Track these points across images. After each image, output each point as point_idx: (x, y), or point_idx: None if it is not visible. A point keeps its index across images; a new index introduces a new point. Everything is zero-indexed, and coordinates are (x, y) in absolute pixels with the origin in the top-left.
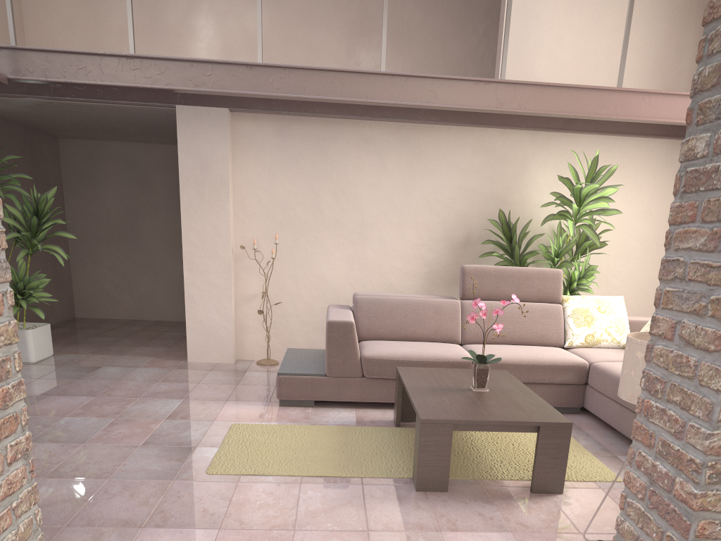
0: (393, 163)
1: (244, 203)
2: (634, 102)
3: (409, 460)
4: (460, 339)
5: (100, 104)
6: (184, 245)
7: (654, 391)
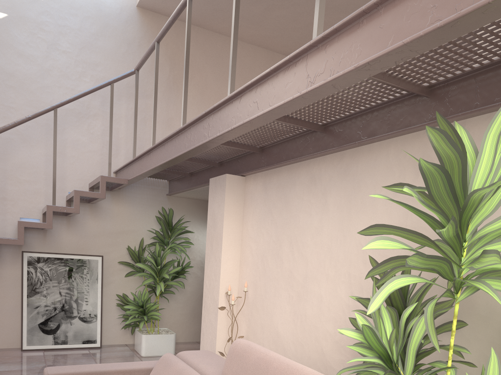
0: (333, 202)
1: (244, 253)
2: None
3: None
4: None
5: (204, 187)
6: (204, 287)
7: None
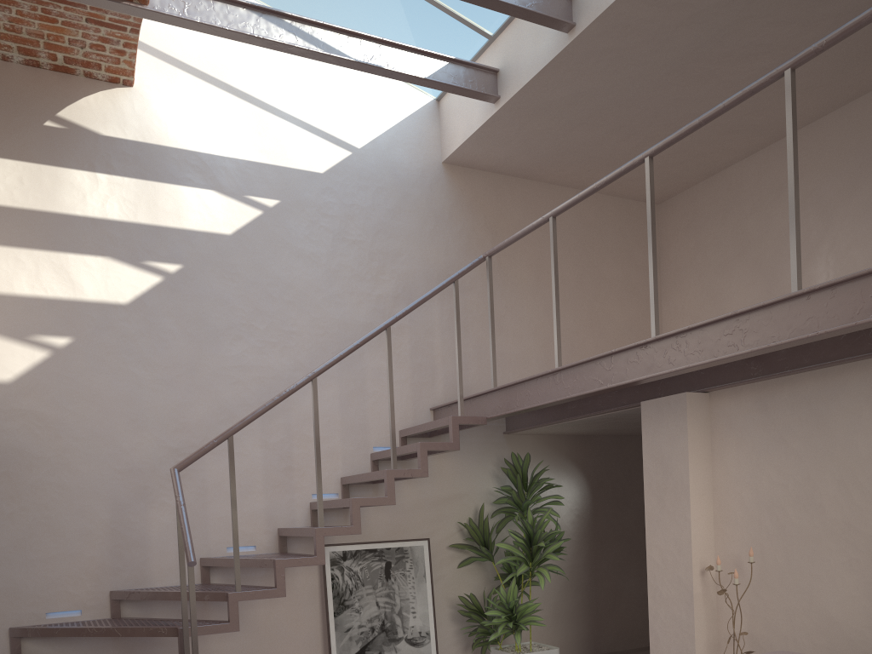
0: None
1: (724, 506)
2: None
3: None
4: None
5: (601, 415)
6: (648, 566)
7: None
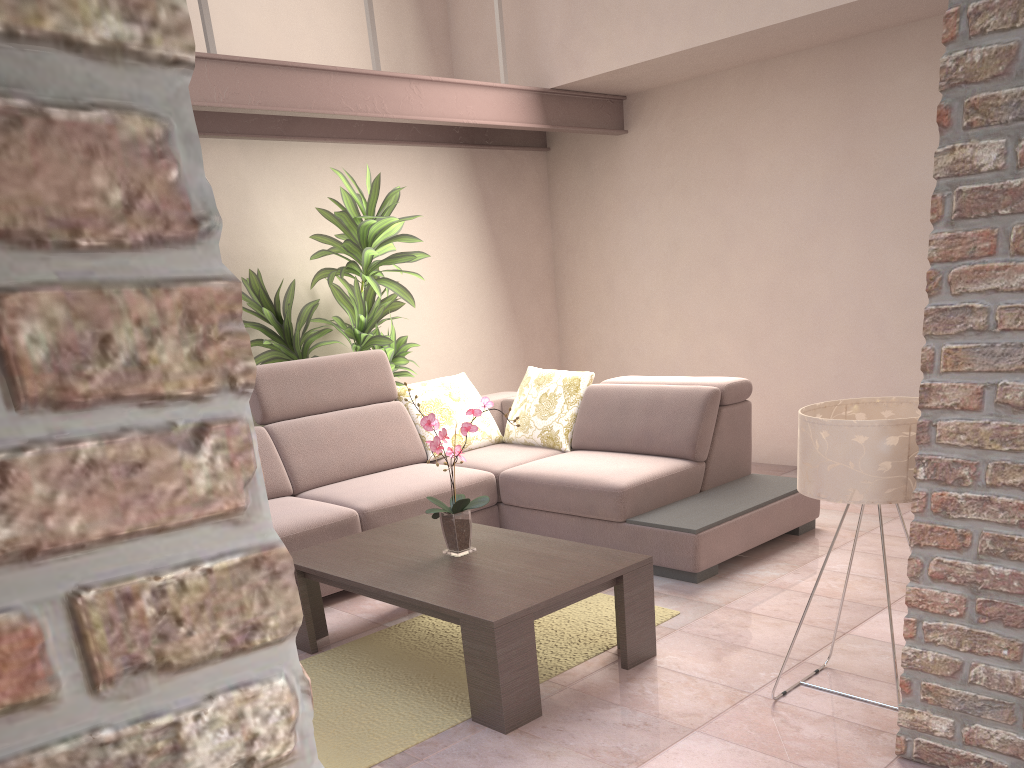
0: None
1: None
2: (402, 93)
3: (421, 694)
4: (292, 487)
5: None
6: None
7: (955, 479)
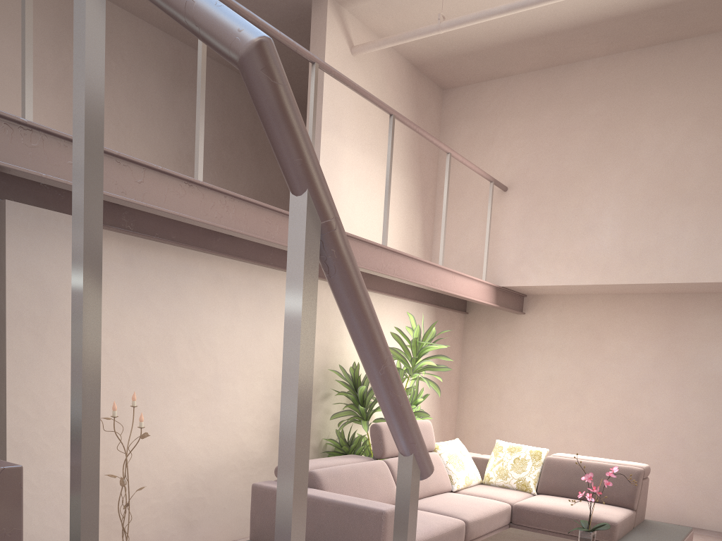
0: (245, 307)
1: None
2: (448, 279)
3: None
4: None
5: None
6: (10, 419)
7: None
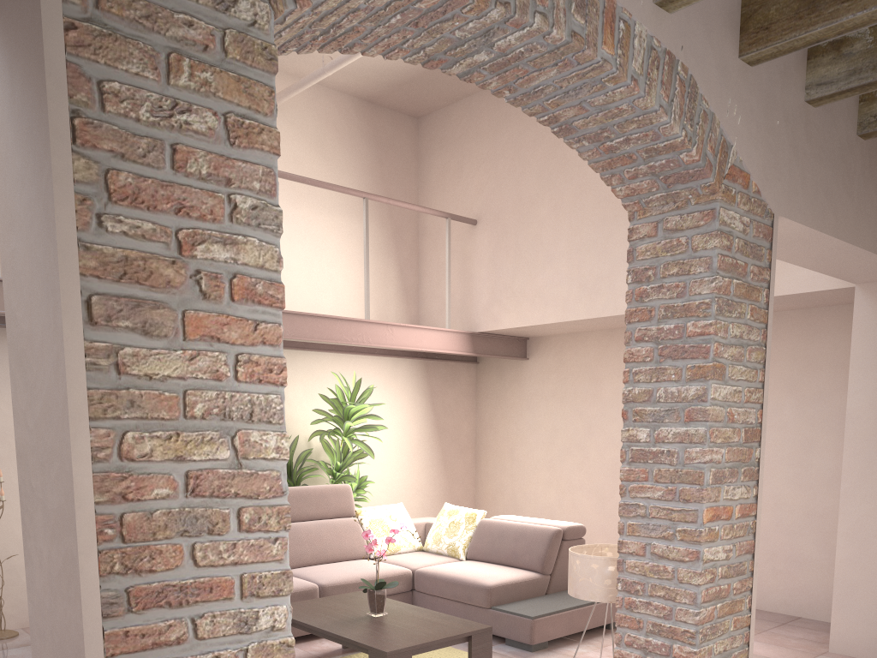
0: None
1: None
2: (381, 332)
3: None
4: None
5: None
6: None
7: (634, 590)
